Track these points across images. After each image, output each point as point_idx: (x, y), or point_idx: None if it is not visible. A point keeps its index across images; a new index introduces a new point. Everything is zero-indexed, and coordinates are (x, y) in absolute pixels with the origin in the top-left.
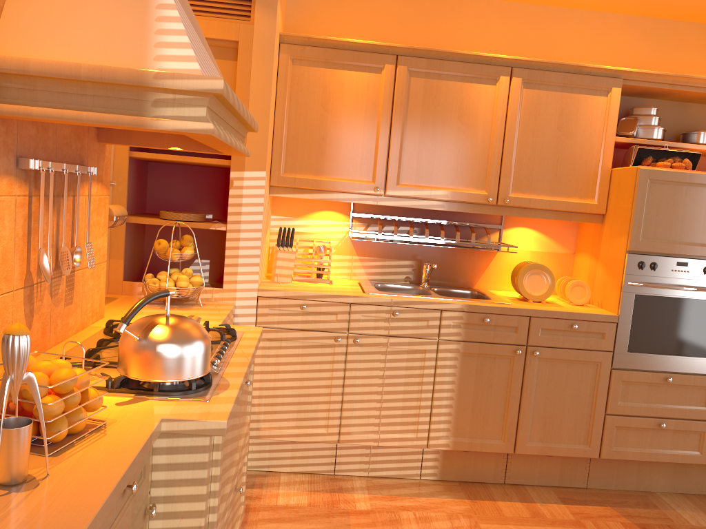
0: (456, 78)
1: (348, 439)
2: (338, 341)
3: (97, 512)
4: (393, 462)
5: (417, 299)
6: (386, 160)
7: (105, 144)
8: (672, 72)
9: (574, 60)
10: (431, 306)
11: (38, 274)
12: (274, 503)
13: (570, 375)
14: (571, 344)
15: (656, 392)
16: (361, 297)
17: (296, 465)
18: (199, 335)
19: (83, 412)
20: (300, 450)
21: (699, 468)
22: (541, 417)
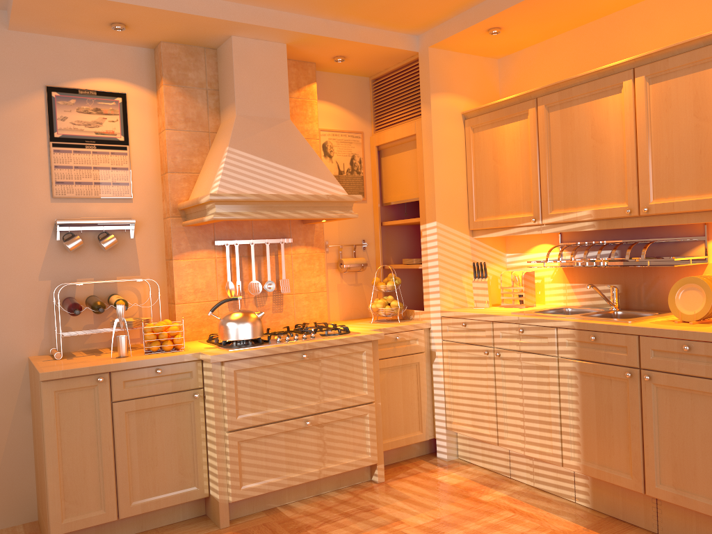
0: (585, 100)
1: (503, 443)
2: (485, 353)
3: (111, 363)
4: (551, 478)
5: (538, 318)
6: (539, 192)
7: (313, 224)
8: None
9: None
10: (547, 324)
11: (242, 294)
12: (435, 477)
13: (696, 409)
14: (689, 369)
15: None
16: (498, 315)
17: (485, 461)
18: (239, 319)
19: (168, 342)
20: (486, 449)
21: None
22: (669, 456)
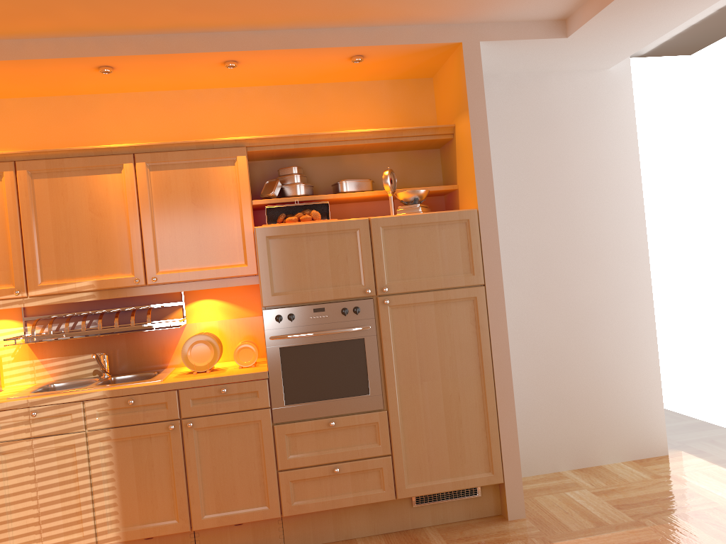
0: (80, 173)
1: None
2: None
3: None
4: None
5: (56, 395)
6: (23, 262)
7: None
8: (319, 130)
9: (222, 135)
10: (71, 399)
11: None
12: None
13: (233, 439)
14: (226, 408)
15: (324, 439)
16: None
17: None
18: None
19: None
20: None
21: (395, 504)
22: (212, 487)
